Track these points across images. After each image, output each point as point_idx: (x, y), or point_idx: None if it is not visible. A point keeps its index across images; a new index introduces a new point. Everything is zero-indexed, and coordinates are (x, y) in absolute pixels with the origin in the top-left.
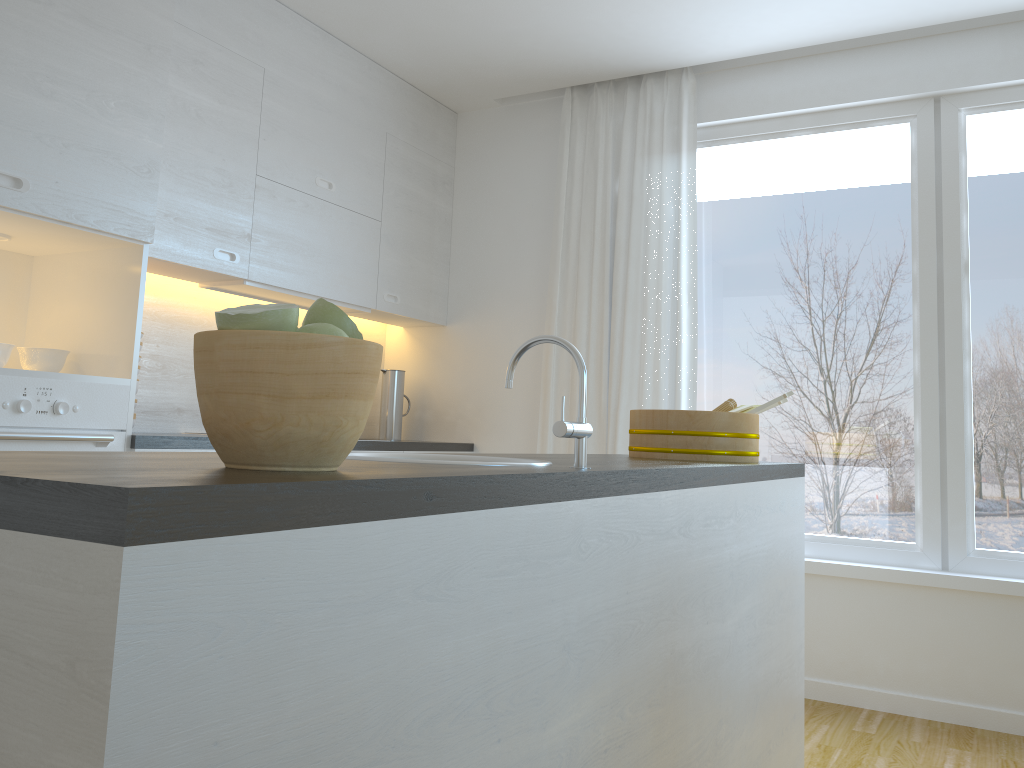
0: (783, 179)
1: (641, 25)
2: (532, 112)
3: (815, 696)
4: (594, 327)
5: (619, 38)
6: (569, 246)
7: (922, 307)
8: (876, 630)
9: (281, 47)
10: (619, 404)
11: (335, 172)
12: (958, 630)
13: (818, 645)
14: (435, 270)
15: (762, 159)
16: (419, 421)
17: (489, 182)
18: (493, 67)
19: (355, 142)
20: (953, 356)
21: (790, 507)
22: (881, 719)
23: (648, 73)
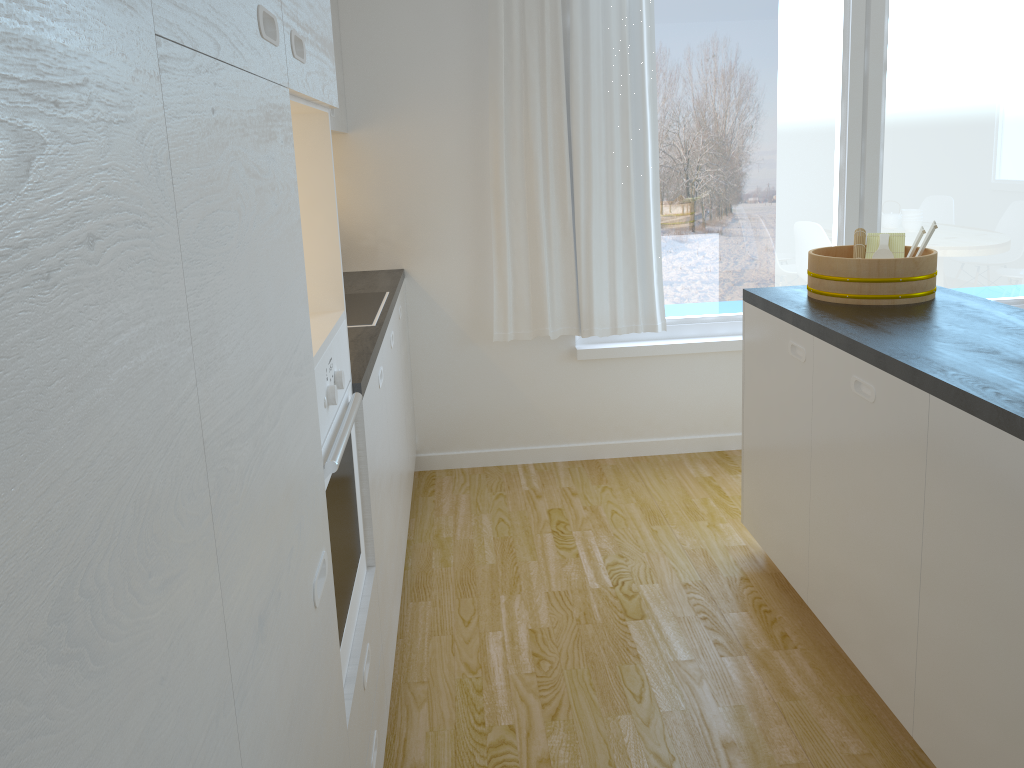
0: None
1: None
2: None
3: None
4: (550, 132)
5: None
6: (512, 37)
7: (851, 104)
8: None
9: None
10: (591, 215)
11: None
12: None
13: None
14: (339, 65)
15: None
16: None
17: None
18: None
19: None
20: (872, 148)
21: None
22: None
23: None
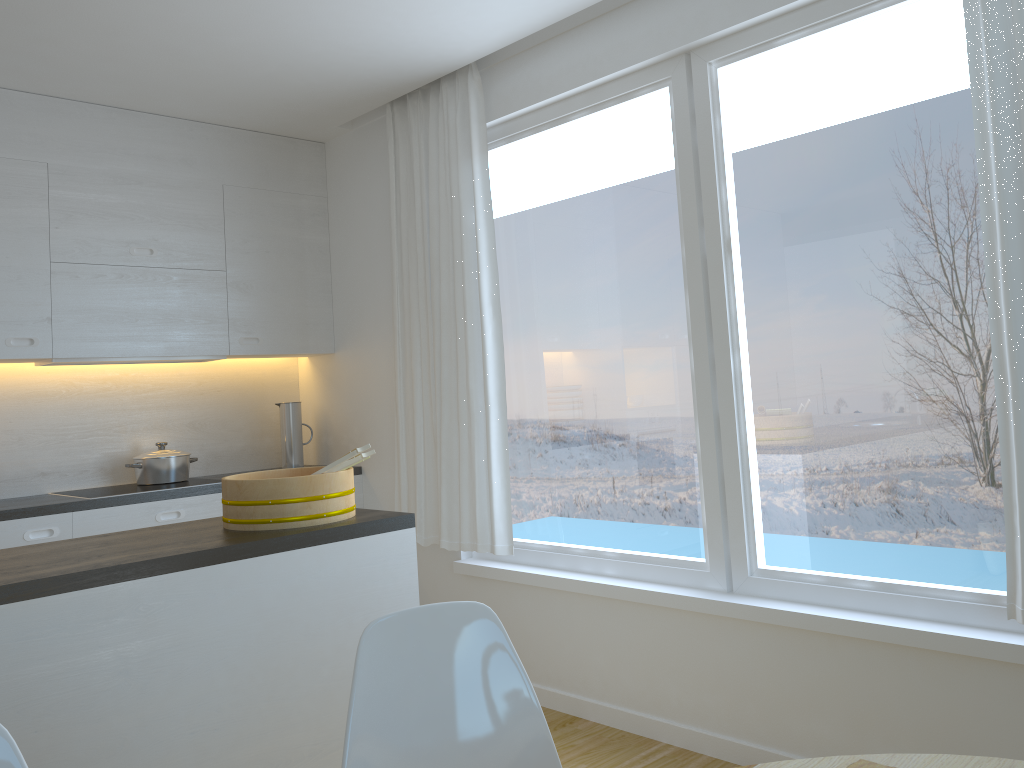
0: (571, 168)
1: (370, 44)
2: (373, 132)
3: (622, 726)
4: (425, 347)
5: (368, 58)
6: (402, 266)
7: (691, 296)
8: (668, 658)
9: (67, 138)
10: (441, 425)
11: (155, 237)
12: (737, 661)
13: (622, 672)
14: (311, 302)
15: (553, 149)
16: (325, 446)
17: (351, 208)
18: (297, 103)
19: (180, 203)
20: (721, 350)
21: (356, 569)
22: (660, 757)
23: (443, 77)
